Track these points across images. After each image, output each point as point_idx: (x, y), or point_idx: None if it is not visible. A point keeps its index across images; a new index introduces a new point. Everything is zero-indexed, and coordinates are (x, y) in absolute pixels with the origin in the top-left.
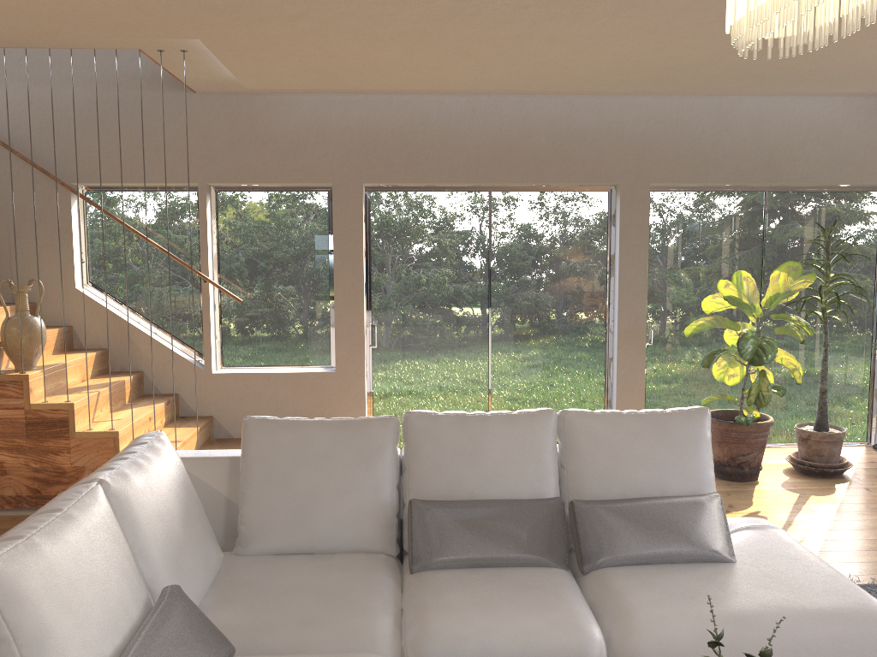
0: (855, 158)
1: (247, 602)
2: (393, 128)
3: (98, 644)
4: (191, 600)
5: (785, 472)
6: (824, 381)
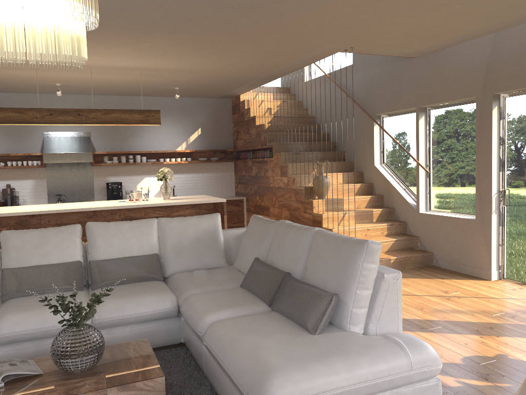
0: None
1: (195, 274)
2: (511, 51)
3: (111, 253)
4: (155, 259)
5: None
6: None
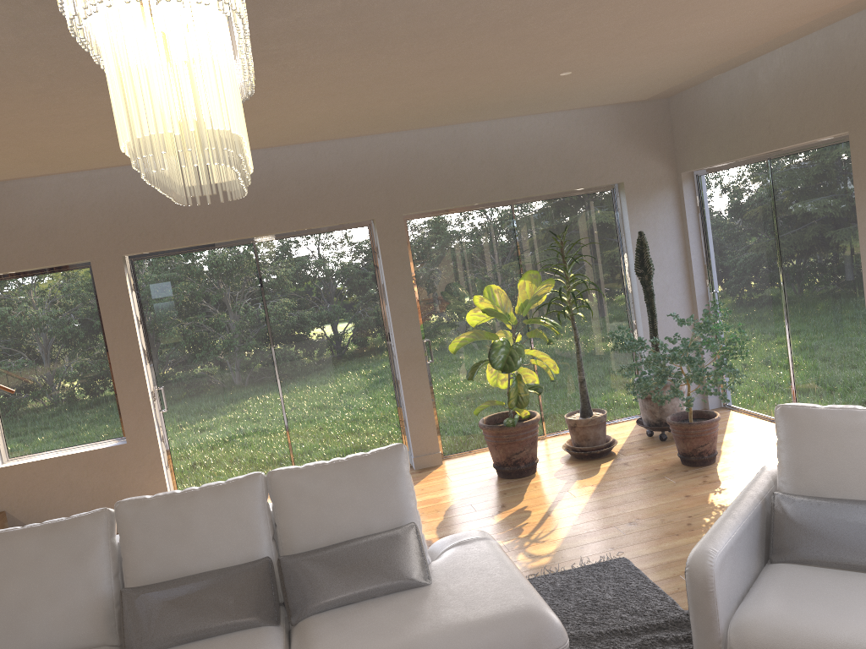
0: (582, 165)
1: None
2: (143, 197)
3: None
4: None
5: (562, 460)
6: (581, 372)
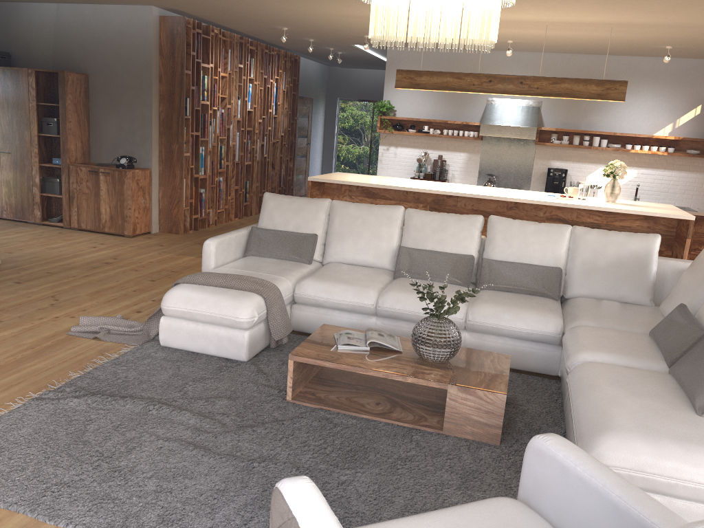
0: None
1: (601, 305)
2: None
3: (507, 255)
4: (556, 274)
5: None
6: None
